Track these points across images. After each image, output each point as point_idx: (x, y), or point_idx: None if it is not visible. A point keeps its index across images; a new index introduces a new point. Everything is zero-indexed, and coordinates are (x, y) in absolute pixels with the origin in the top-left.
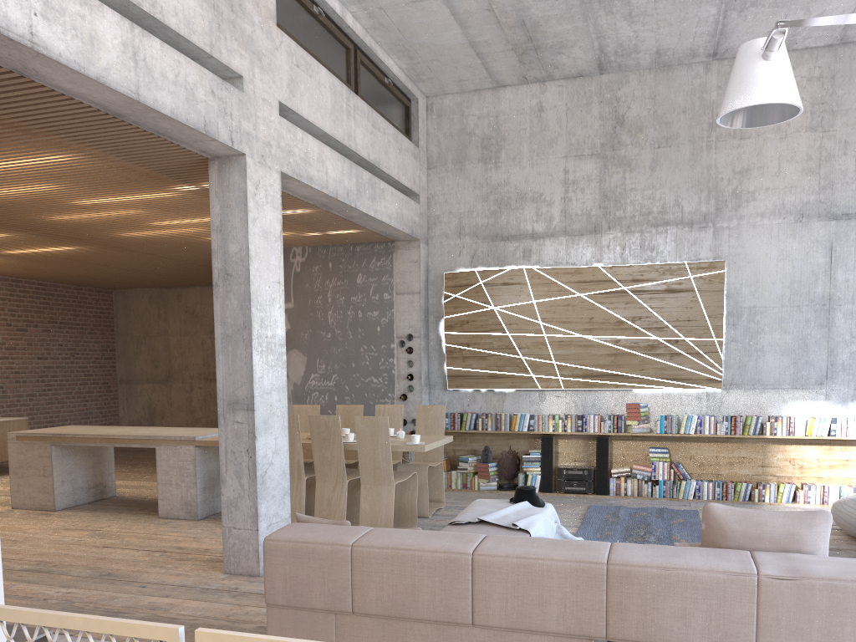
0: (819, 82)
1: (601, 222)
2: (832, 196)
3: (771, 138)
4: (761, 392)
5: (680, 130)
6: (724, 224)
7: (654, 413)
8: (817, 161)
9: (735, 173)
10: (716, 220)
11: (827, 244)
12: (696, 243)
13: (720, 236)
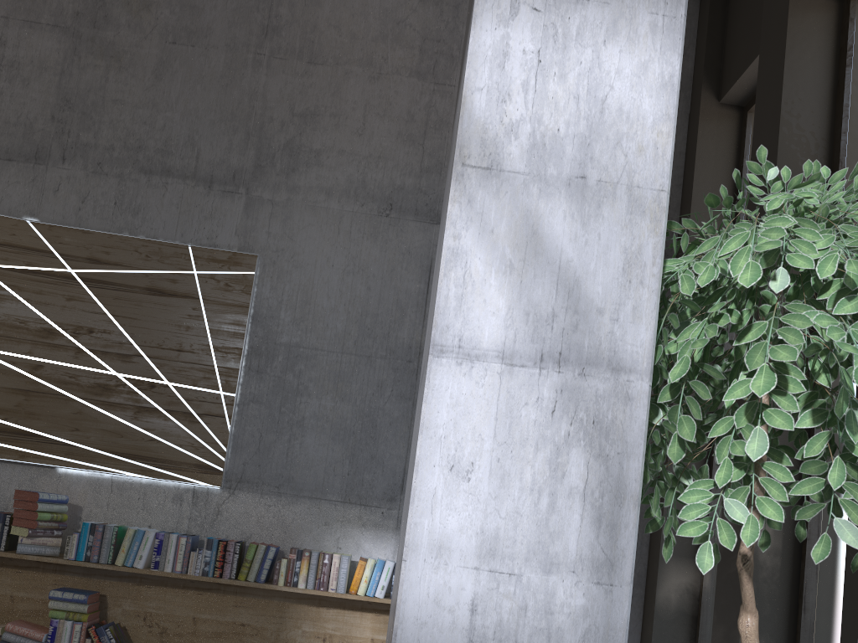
0: (437, 8)
1: (51, 146)
2: (439, 186)
3: (357, 73)
4: (292, 502)
5: (214, 25)
6: (265, 194)
7: (91, 519)
8: (423, 126)
9: (294, 115)
10: (254, 185)
11: (424, 261)
12: (215, 217)
13: (256, 212)
